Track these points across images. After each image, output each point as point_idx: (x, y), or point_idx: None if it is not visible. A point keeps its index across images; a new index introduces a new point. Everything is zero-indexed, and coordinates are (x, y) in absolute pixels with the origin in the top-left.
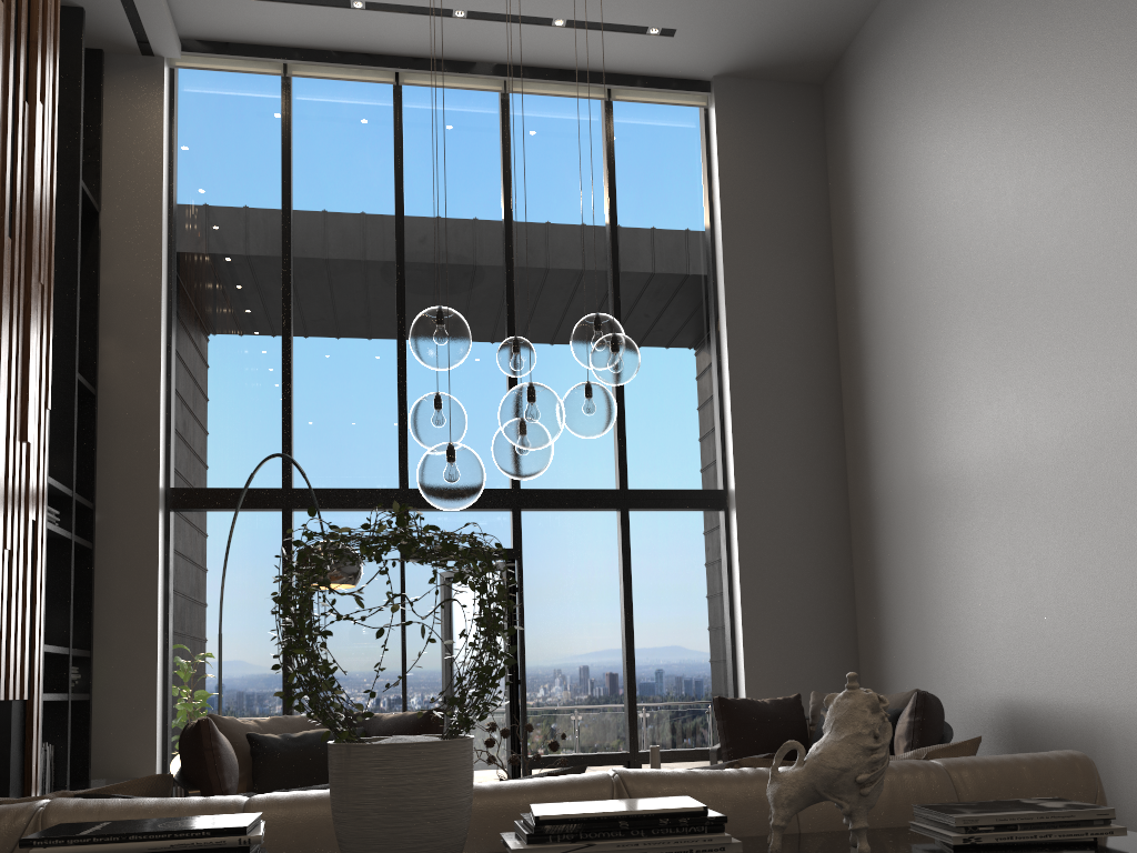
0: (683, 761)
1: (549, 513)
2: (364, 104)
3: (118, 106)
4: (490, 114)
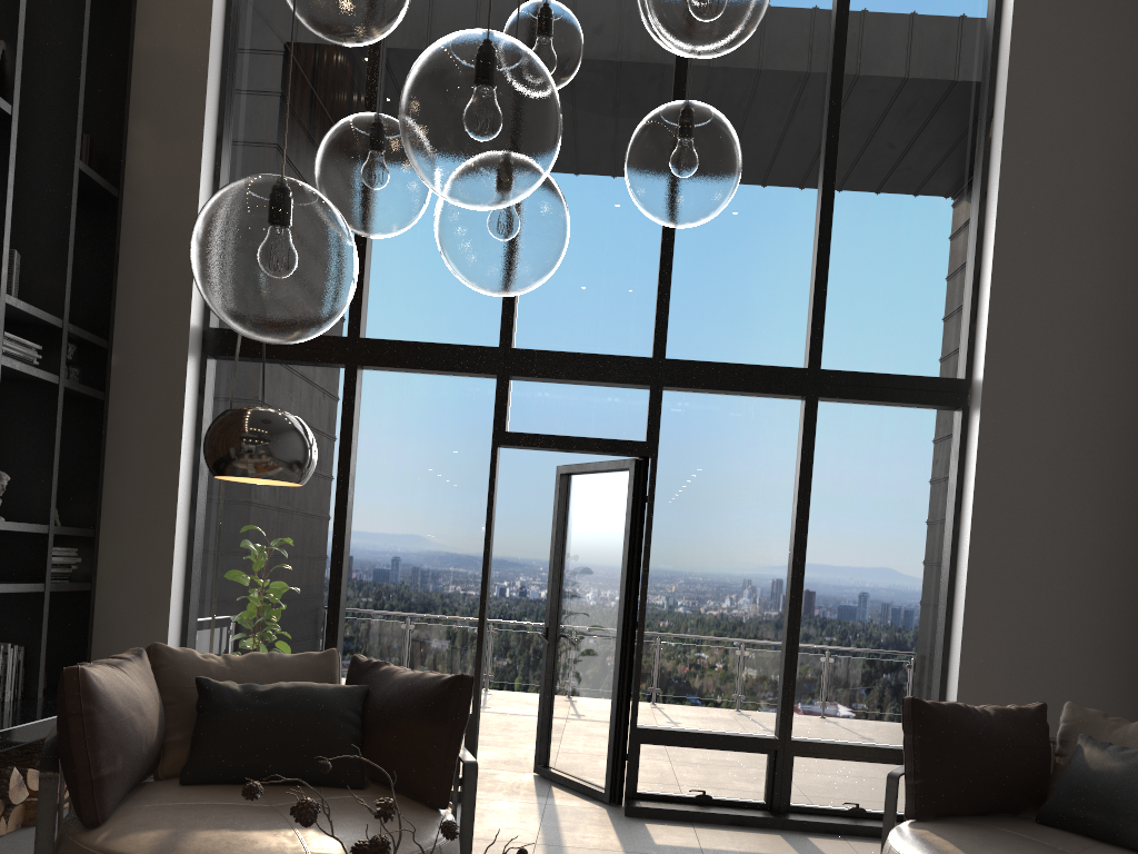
0: (854, 760)
1: (703, 396)
2: None
3: None
4: None
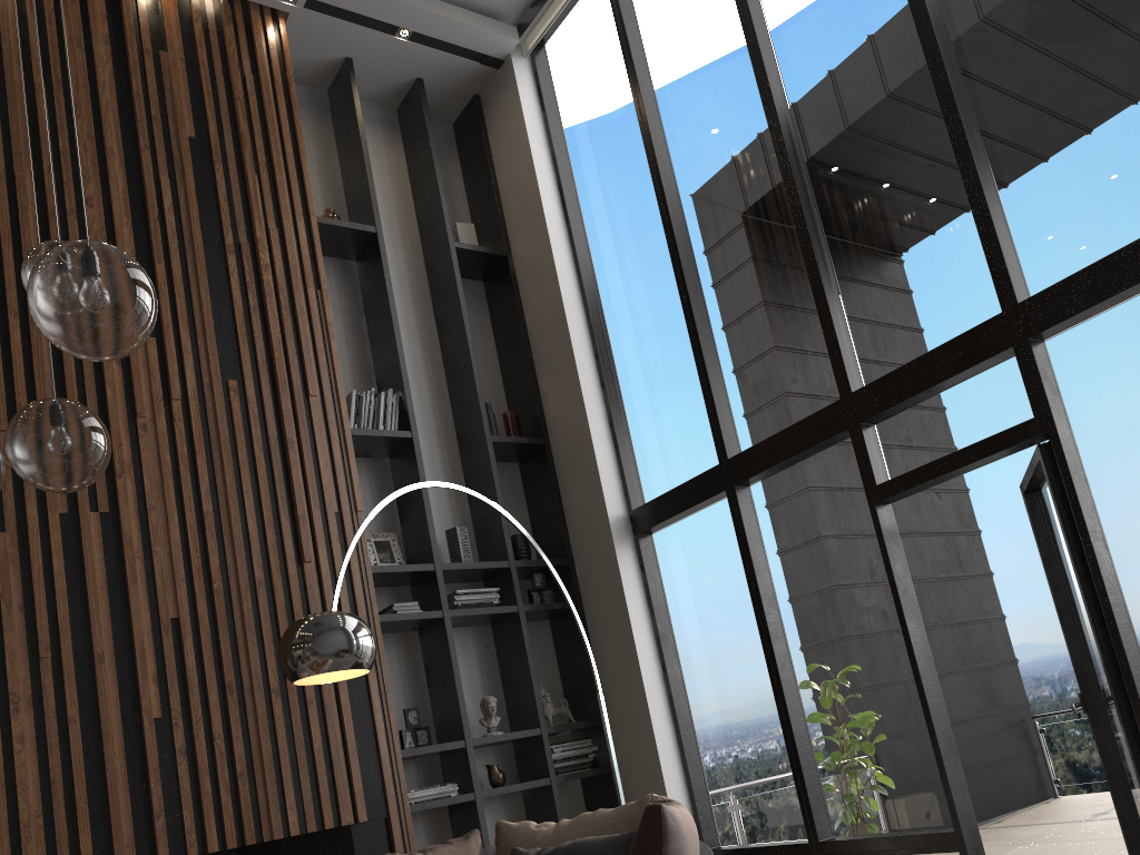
0: None
1: (1100, 318)
2: None
3: (497, 137)
4: None
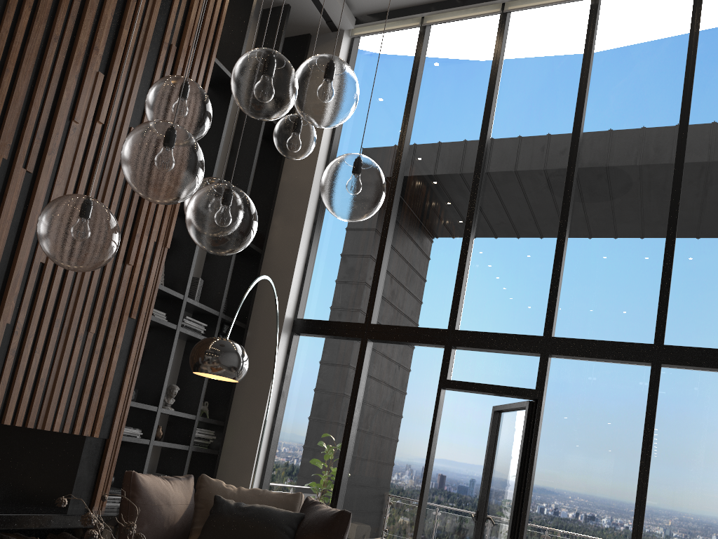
0: None
1: (578, 362)
2: (478, 35)
3: None
4: (581, 20)
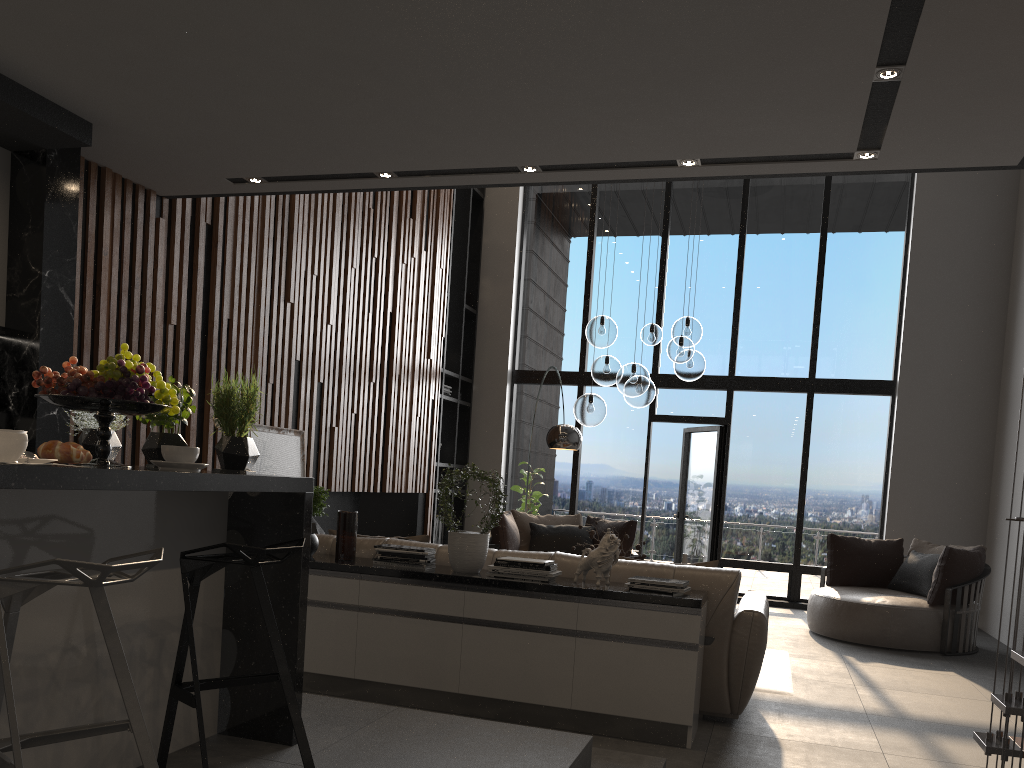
0: None
1: (755, 393)
2: None
3: None
4: None
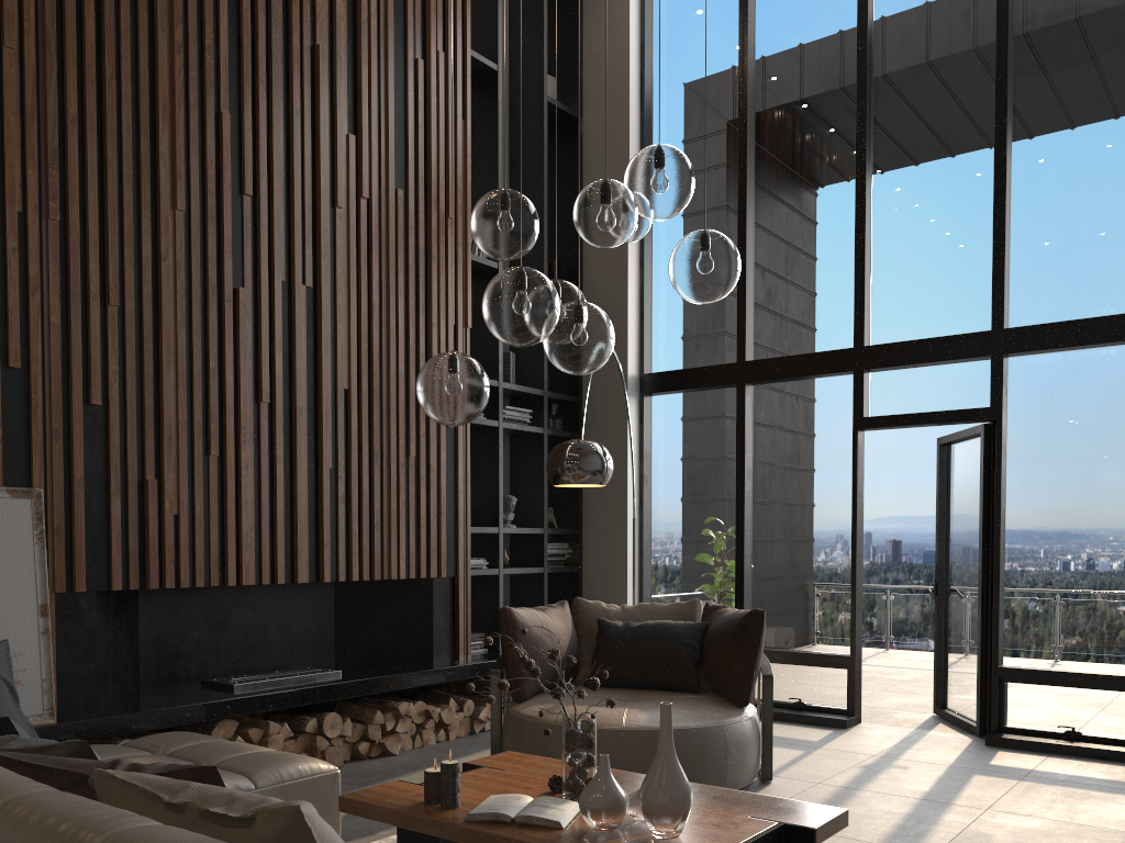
0: None
1: (1049, 356)
2: None
3: (593, 4)
4: None
